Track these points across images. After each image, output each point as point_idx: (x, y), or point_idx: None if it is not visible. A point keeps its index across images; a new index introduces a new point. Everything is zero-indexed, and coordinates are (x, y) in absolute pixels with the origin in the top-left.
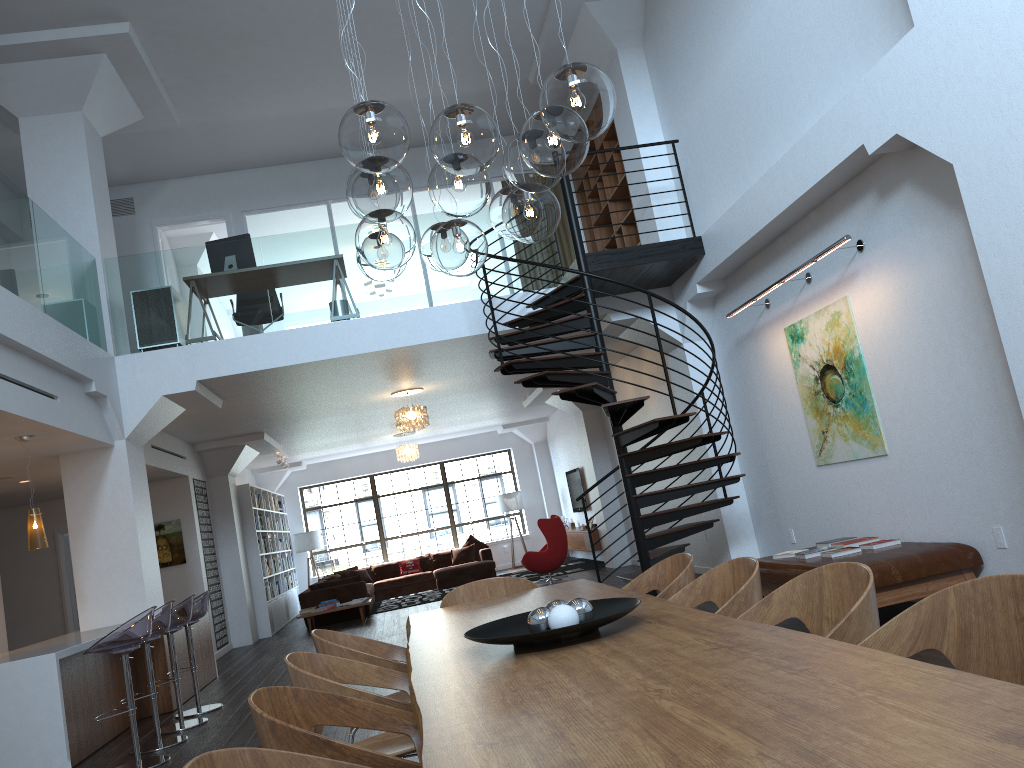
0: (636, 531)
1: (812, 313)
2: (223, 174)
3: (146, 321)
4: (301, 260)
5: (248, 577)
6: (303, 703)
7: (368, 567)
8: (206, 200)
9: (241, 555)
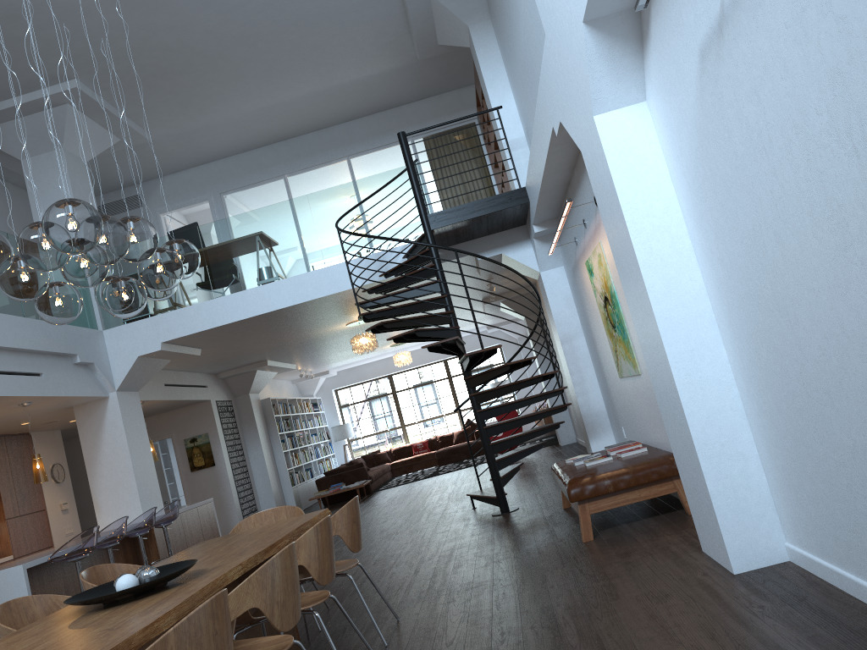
0: (482, 439)
1: (591, 253)
2: (203, 166)
3: None
4: (229, 240)
5: (275, 469)
6: None
7: (388, 450)
8: (193, 188)
9: (266, 454)
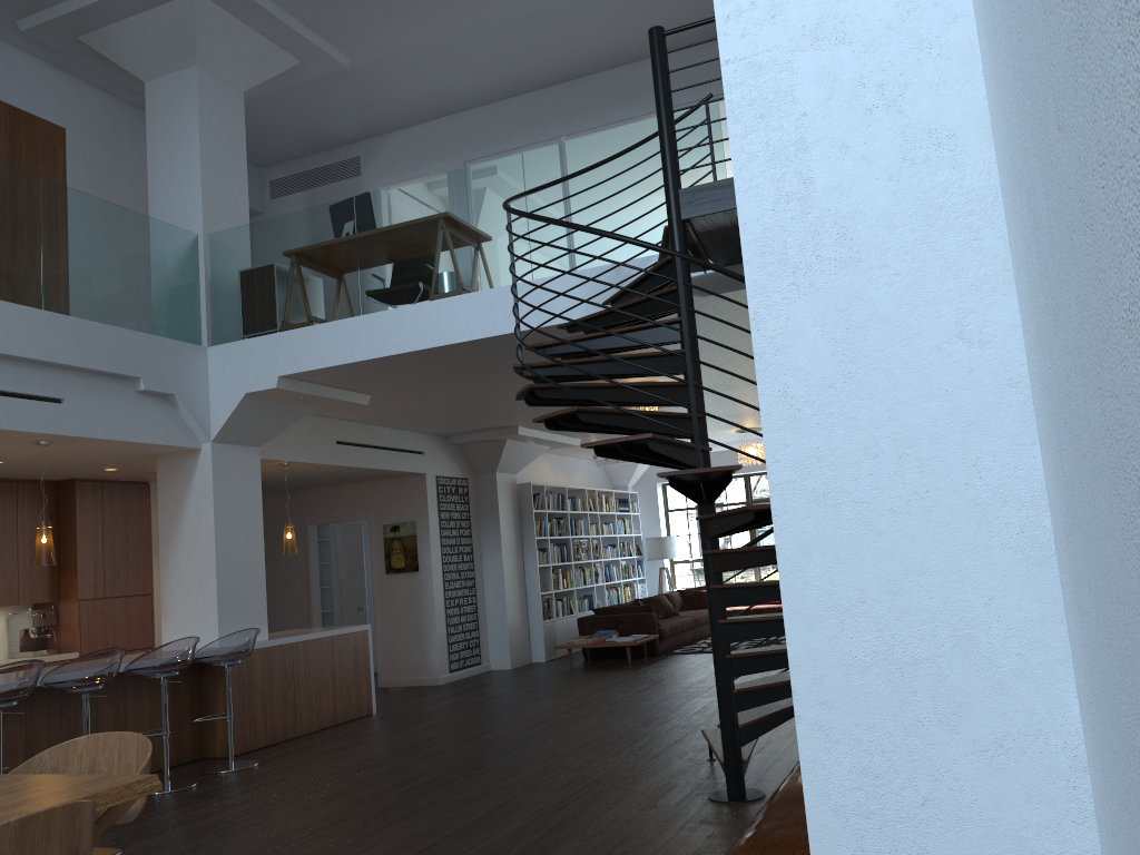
0: (713, 643)
1: None
2: (447, 118)
3: (240, 306)
4: (395, 223)
5: (521, 591)
6: None
7: None
8: (429, 152)
9: (507, 565)
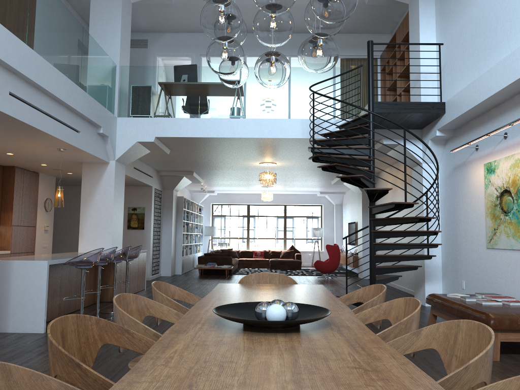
0: (371, 263)
1: (503, 157)
2: (194, 33)
3: (135, 102)
4: (219, 82)
5: (175, 243)
6: (101, 328)
7: (237, 250)
8: (183, 46)
9: (173, 231)
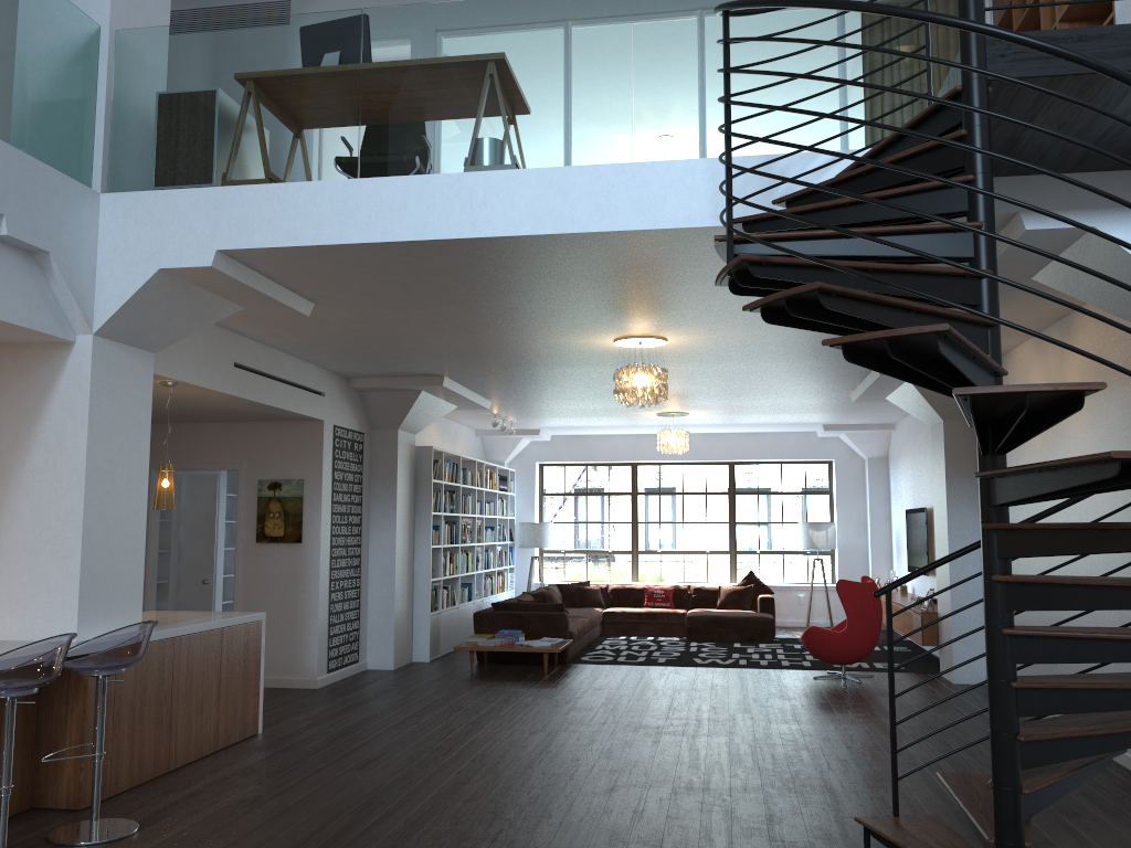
0: (997, 717)
1: None
2: None
3: (160, 140)
4: (426, 55)
5: (409, 575)
6: None
7: (604, 586)
8: None
9: (400, 544)
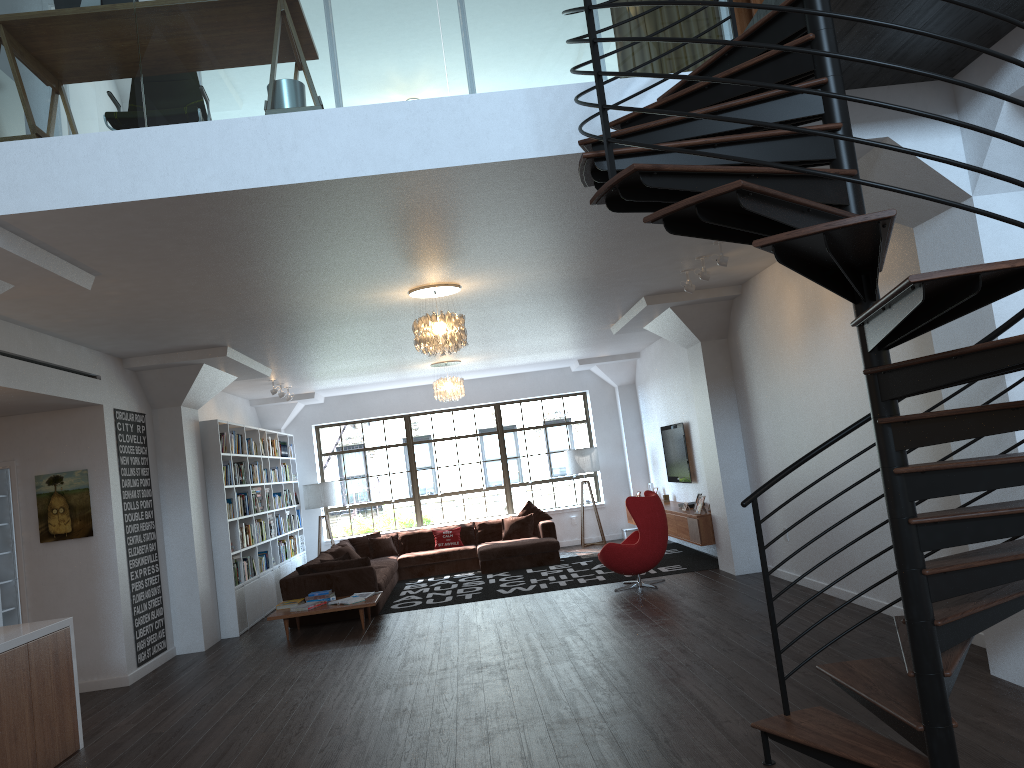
0: (914, 606)
1: None
2: None
3: None
4: None
5: (208, 552)
6: None
7: (394, 534)
8: None
9: (196, 522)
